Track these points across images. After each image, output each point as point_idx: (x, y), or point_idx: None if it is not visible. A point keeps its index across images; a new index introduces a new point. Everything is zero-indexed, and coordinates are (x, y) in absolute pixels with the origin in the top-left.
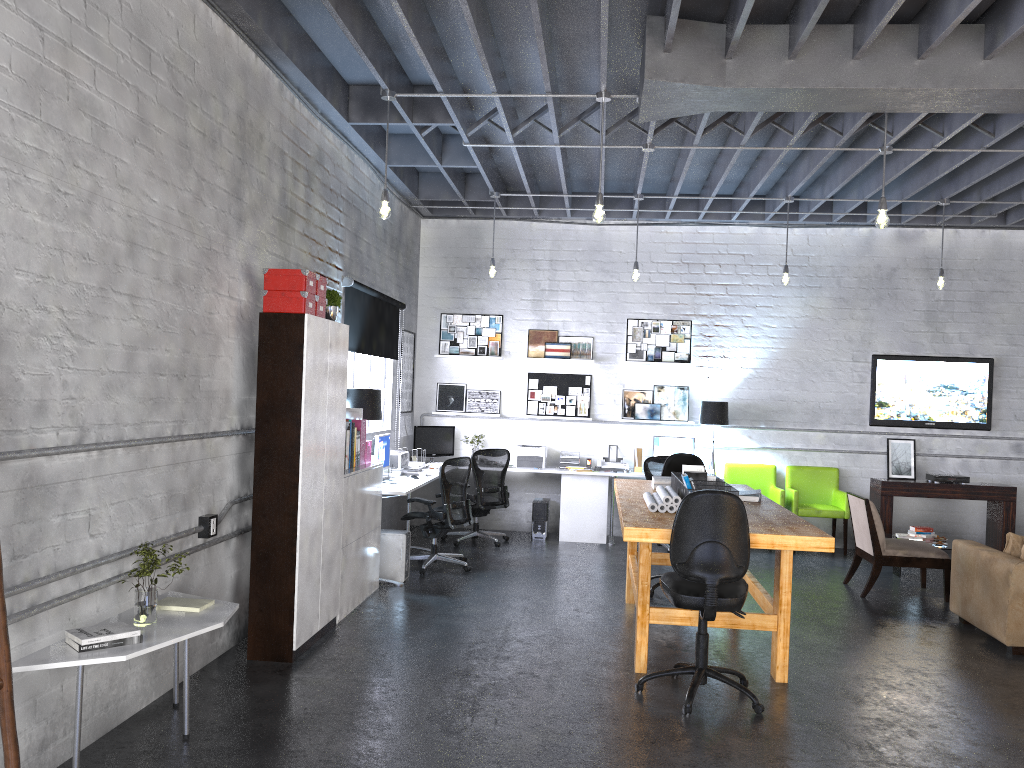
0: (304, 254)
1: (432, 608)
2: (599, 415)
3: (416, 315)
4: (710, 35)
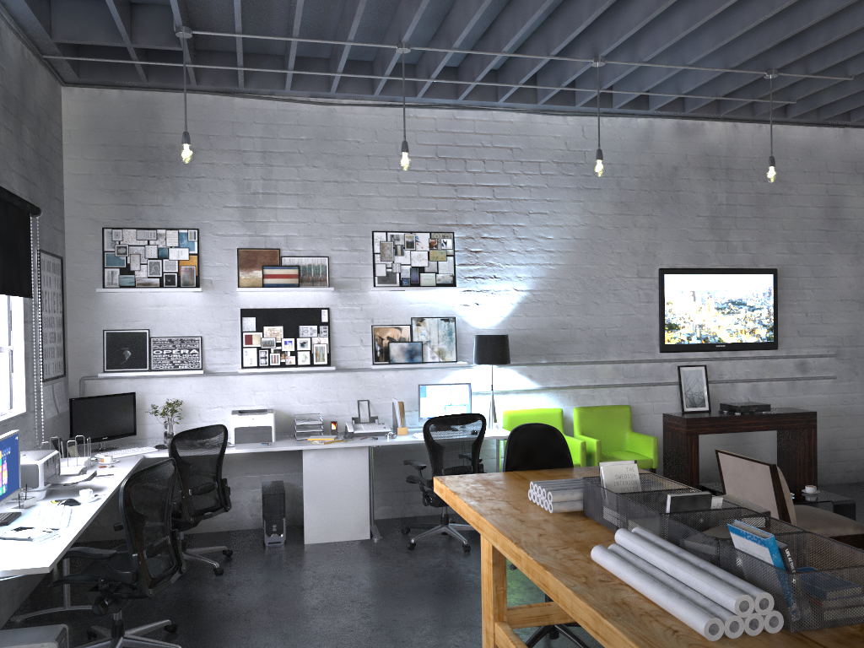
0: None
1: None
2: (342, 361)
3: (63, 231)
4: None
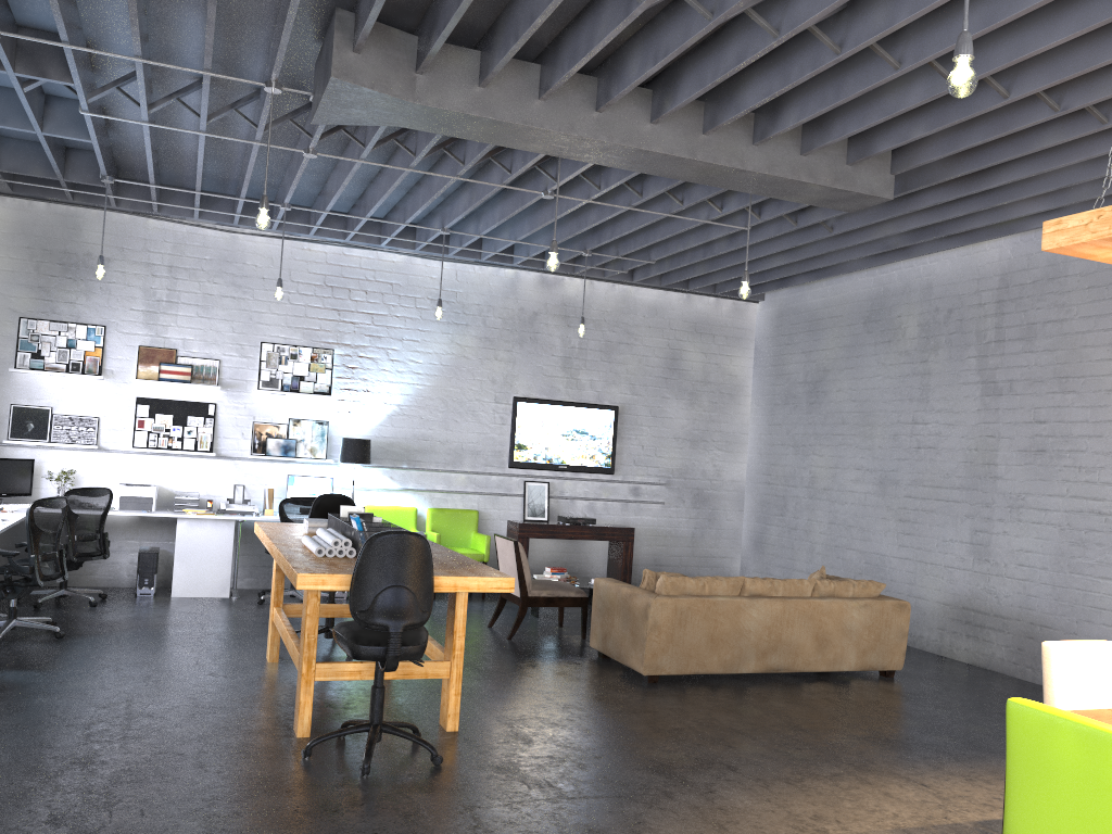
0: None
1: (22, 686)
2: (224, 450)
3: None
4: (402, 44)
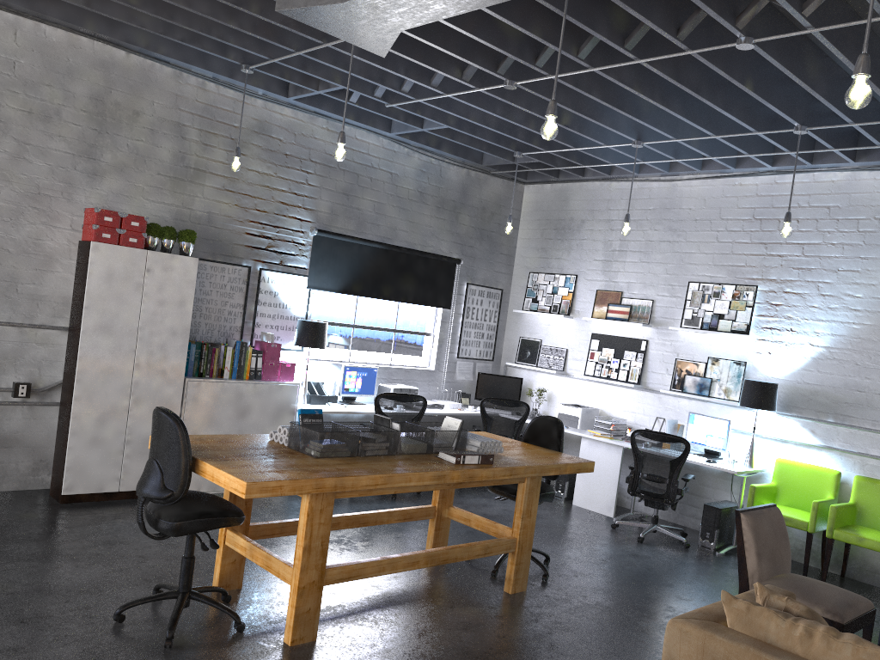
0: (225, 205)
1: (265, 508)
2: (650, 383)
3: (509, 273)
4: None
